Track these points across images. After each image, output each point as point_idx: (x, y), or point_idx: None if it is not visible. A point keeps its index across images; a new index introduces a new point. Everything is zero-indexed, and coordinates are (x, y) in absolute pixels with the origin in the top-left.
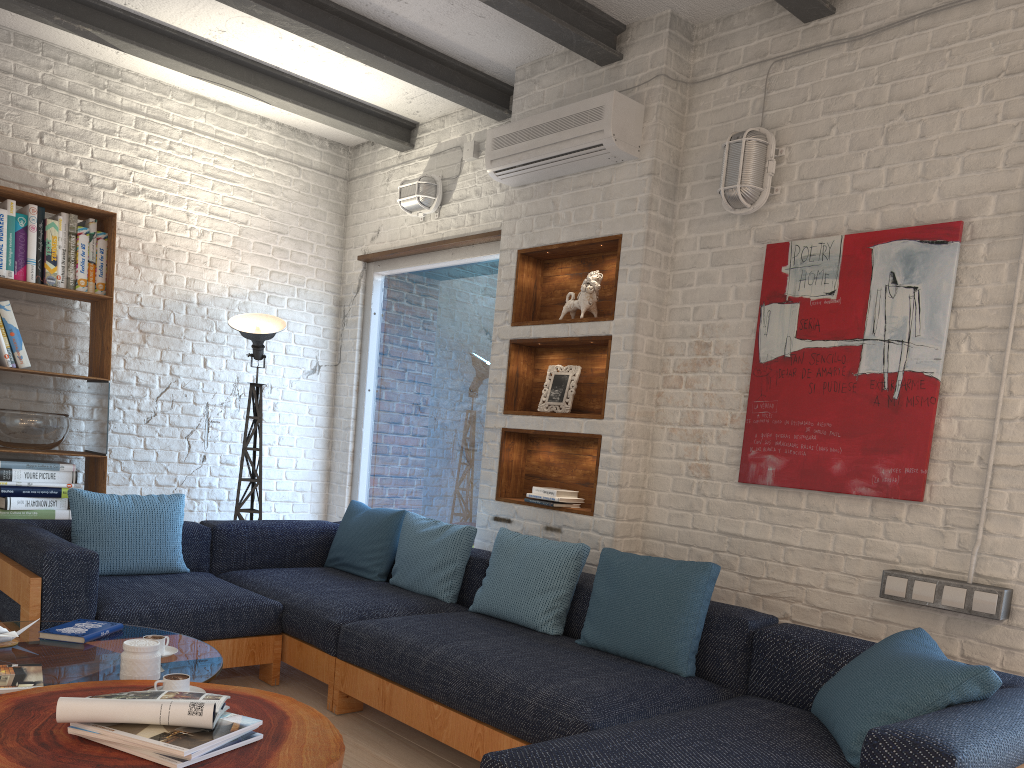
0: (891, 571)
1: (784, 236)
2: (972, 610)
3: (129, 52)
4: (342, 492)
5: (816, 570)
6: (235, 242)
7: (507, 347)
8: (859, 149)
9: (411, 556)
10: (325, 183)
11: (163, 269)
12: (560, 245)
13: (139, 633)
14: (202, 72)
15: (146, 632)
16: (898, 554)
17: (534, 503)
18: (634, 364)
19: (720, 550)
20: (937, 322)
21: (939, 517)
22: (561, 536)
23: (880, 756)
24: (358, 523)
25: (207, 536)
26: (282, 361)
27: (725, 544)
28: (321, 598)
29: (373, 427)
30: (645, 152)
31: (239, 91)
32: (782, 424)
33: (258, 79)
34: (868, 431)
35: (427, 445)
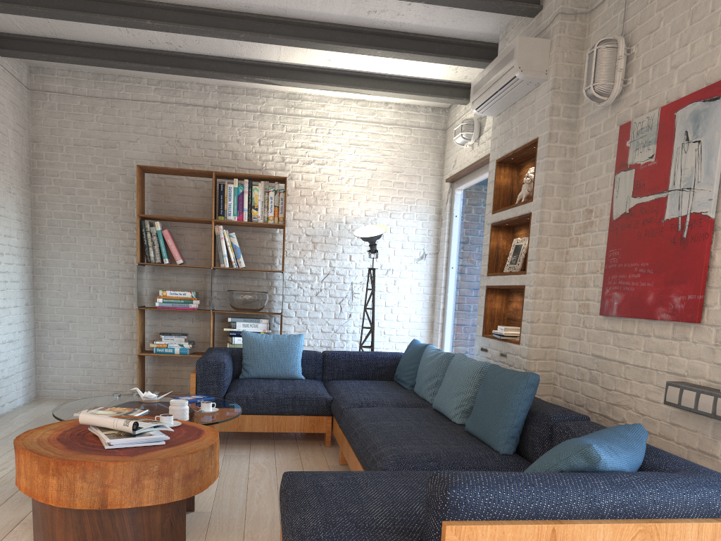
0: (670, 382)
1: (632, 116)
2: (716, 415)
3: (286, 85)
4: (437, 336)
5: (640, 383)
6: (368, 182)
7: (489, 229)
8: (675, 33)
9: (419, 373)
10: (429, 135)
11: (325, 205)
12: (512, 152)
13: (218, 402)
14: (325, 86)
15: (223, 402)
16: (686, 369)
17: (496, 337)
18: (541, 231)
19: (592, 369)
20: (711, 168)
21: (712, 336)
22: (506, 360)
23: (426, 488)
24: (407, 353)
25: (319, 359)
26: (399, 253)
27: (594, 364)
28: (351, 395)
29: (454, 292)
30: (550, 74)
31: (350, 92)
32: (622, 267)
33: (360, 82)
34: (668, 267)
35: (474, 302)
